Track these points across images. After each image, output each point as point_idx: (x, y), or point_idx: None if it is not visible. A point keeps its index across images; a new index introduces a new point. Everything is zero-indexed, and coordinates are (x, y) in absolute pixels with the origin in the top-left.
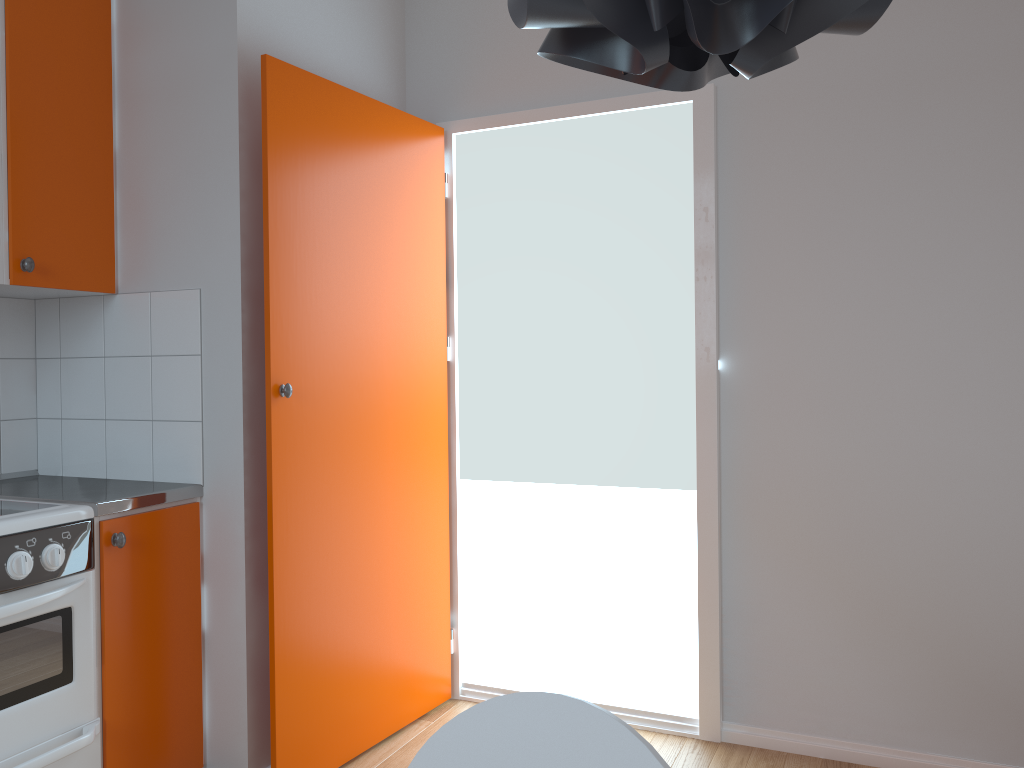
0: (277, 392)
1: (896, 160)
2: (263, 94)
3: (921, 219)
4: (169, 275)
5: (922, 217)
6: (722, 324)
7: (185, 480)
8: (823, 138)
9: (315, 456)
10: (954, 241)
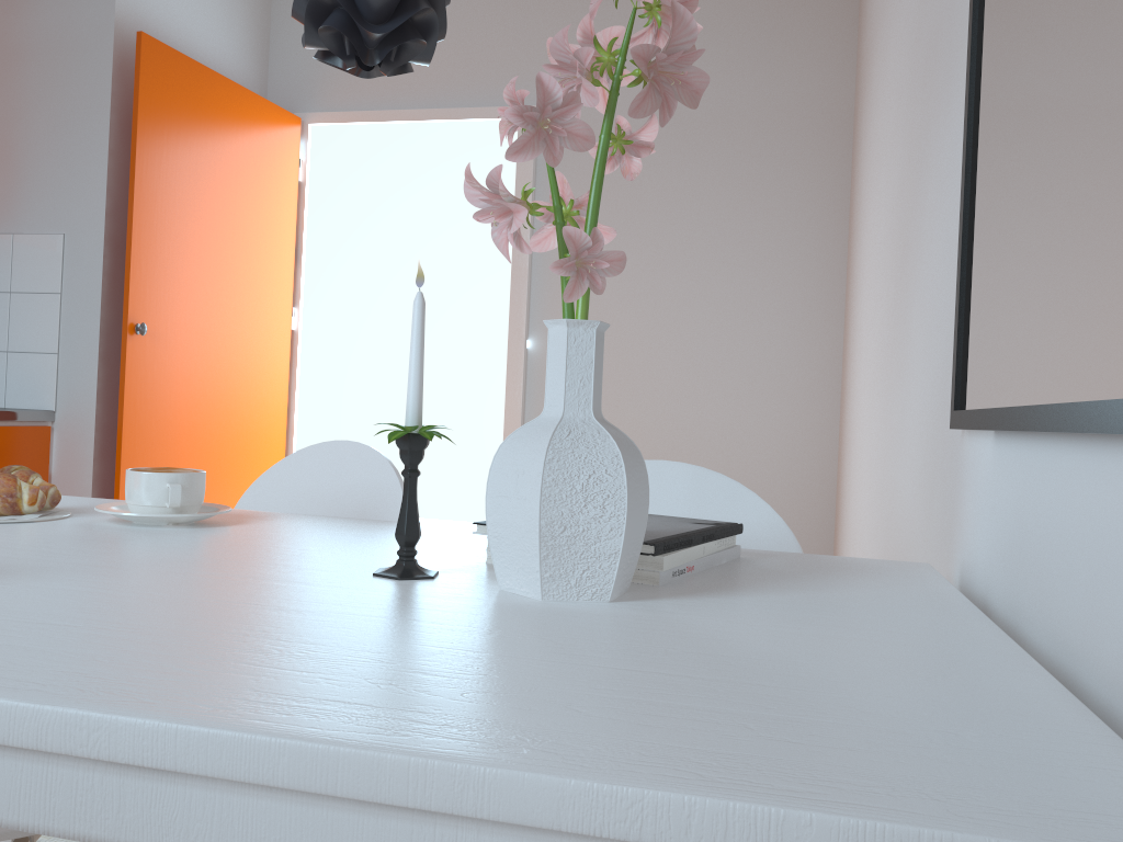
0: (133, 330)
1: (673, 184)
2: (137, 66)
3: (689, 233)
4: (34, 219)
5: (690, 232)
6: (532, 309)
7: (38, 407)
8: None
9: (164, 393)
10: (712, 253)
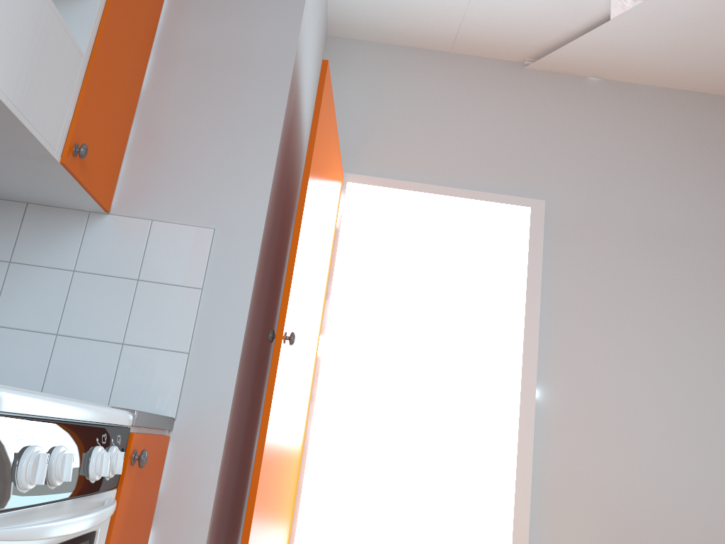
0: (283, 338)
1: (653, 277)
2: (320, 88)
3: (667, 318)
4: (179, 209)
5: (668, 316)
6: (538, 363)
7: (153, 411)
8: (609, 253)
9: (281, 408)
10: (686, 335)
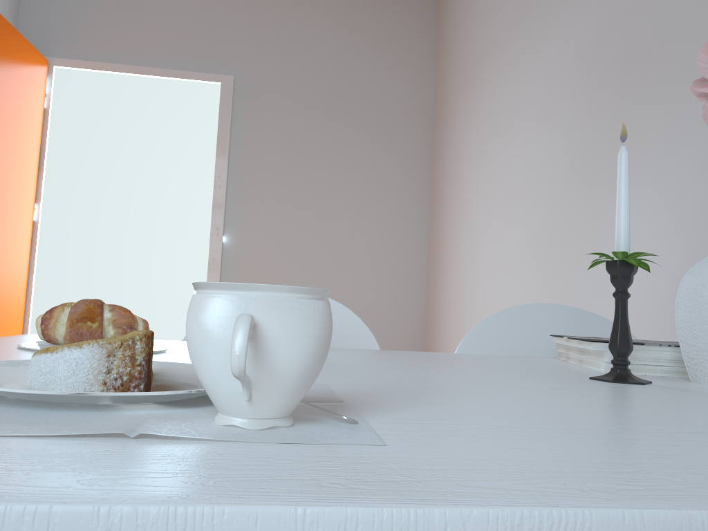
0: None
1: (325, 139)
2: None
3: (335, 171)
4: None
5: (335, 170)
6: (227, 215)
7: None
8: (290, 120)
9: None
10: (349, 185)
